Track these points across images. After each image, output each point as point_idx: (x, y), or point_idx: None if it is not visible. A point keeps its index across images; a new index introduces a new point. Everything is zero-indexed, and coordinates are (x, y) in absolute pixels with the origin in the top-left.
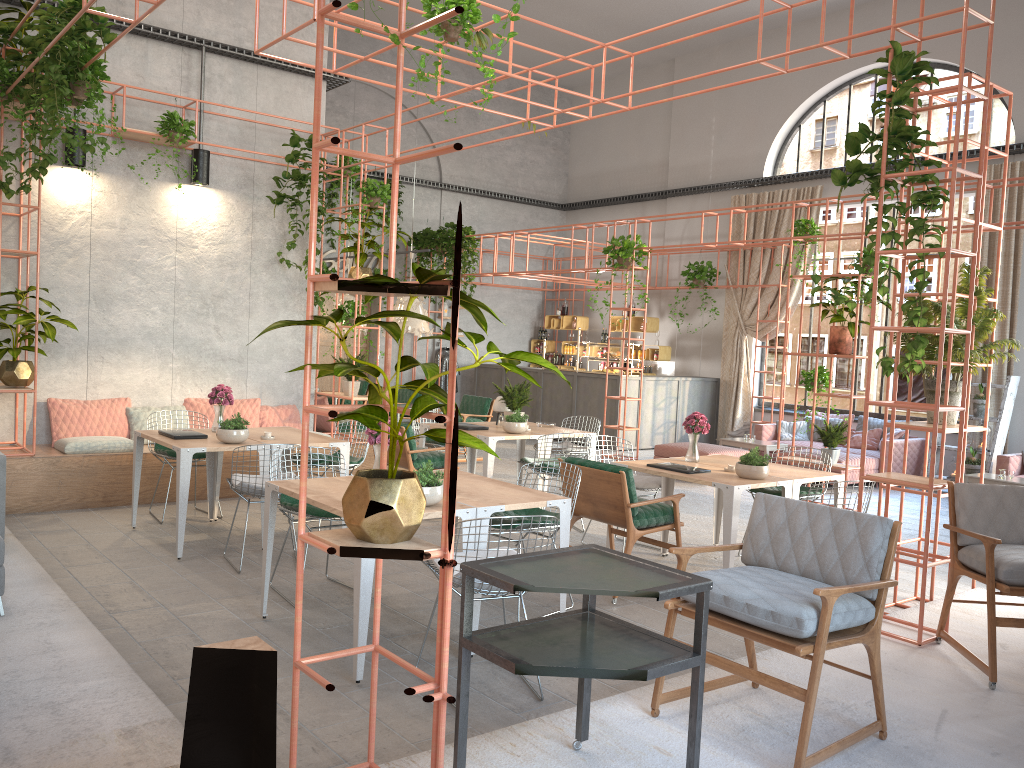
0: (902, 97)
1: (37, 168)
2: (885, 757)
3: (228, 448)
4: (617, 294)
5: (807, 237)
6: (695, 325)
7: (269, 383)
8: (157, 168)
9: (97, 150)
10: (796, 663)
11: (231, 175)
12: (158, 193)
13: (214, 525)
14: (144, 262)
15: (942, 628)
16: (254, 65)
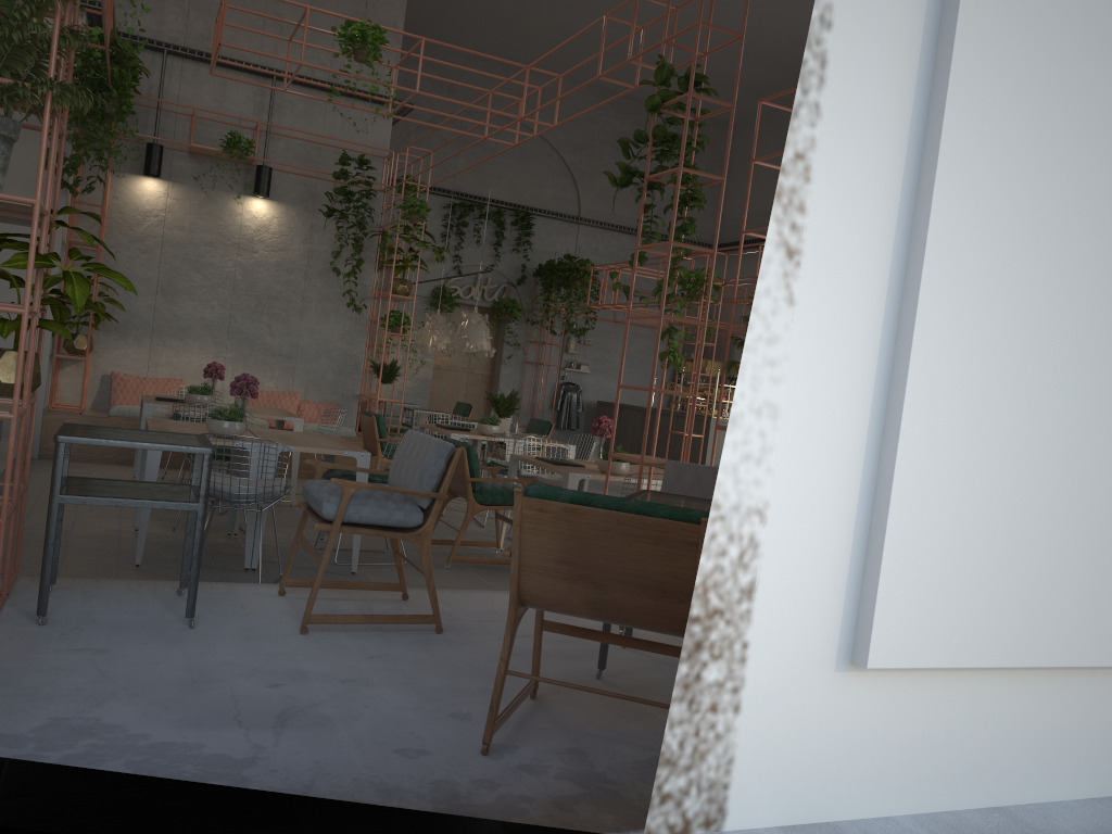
0: (655, 105)
1: (70, 168)
2: (414, 639)
3: (186, 408)
4: None
5: None
6: None
7: (315, 380)
8: (226, 181)
9: (175, 163)
10: (478, 598)
11: (294, 190)
12: (225, 203)
13: None
14: (208, 262)
15: None
16: (324, 93)
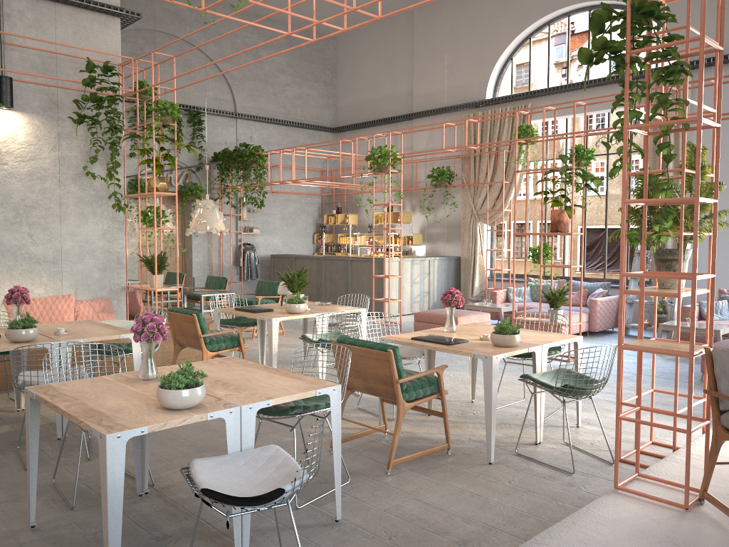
0: None
1: None
2: None
3: (15, 347)
4: (378, 195)
5: (529, 138)
6: (439, 216)
7: (83, 280)
8: None
9: None
10: (577, 546)
11: (36, 100)
12: None
13: (21, 415)
14: None
15: (705, 489)
16: (51, 2)
